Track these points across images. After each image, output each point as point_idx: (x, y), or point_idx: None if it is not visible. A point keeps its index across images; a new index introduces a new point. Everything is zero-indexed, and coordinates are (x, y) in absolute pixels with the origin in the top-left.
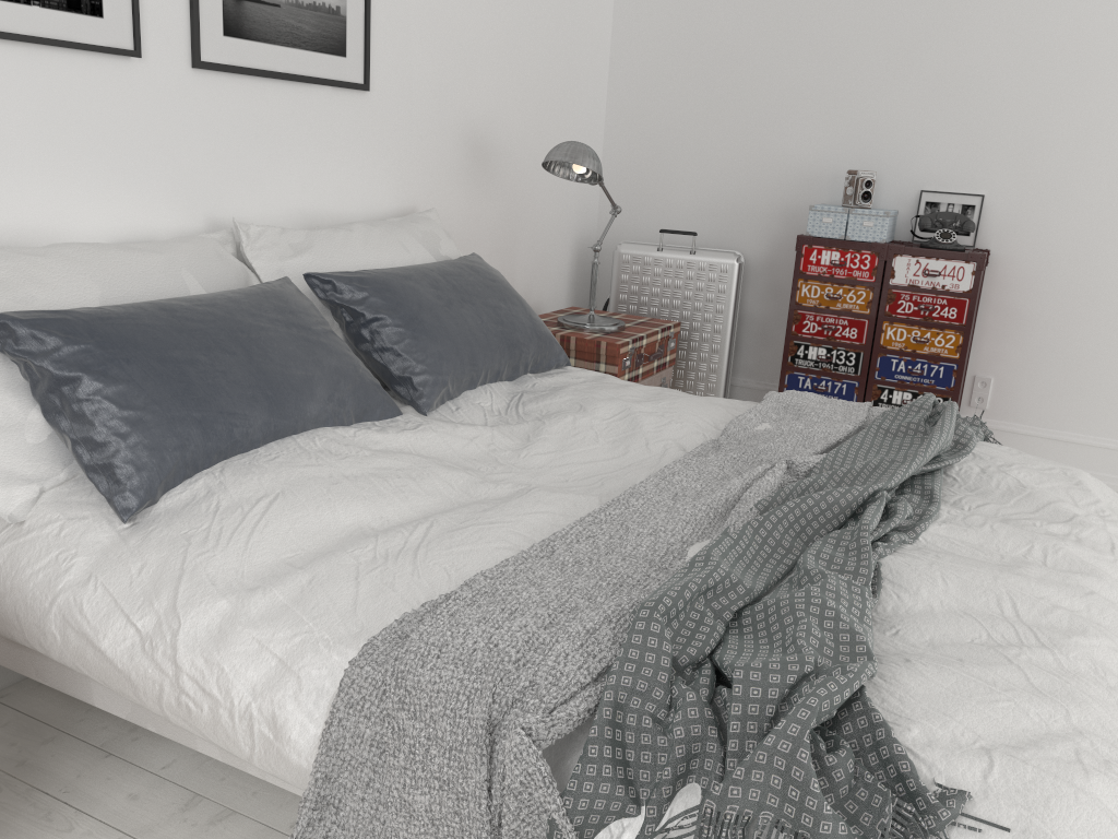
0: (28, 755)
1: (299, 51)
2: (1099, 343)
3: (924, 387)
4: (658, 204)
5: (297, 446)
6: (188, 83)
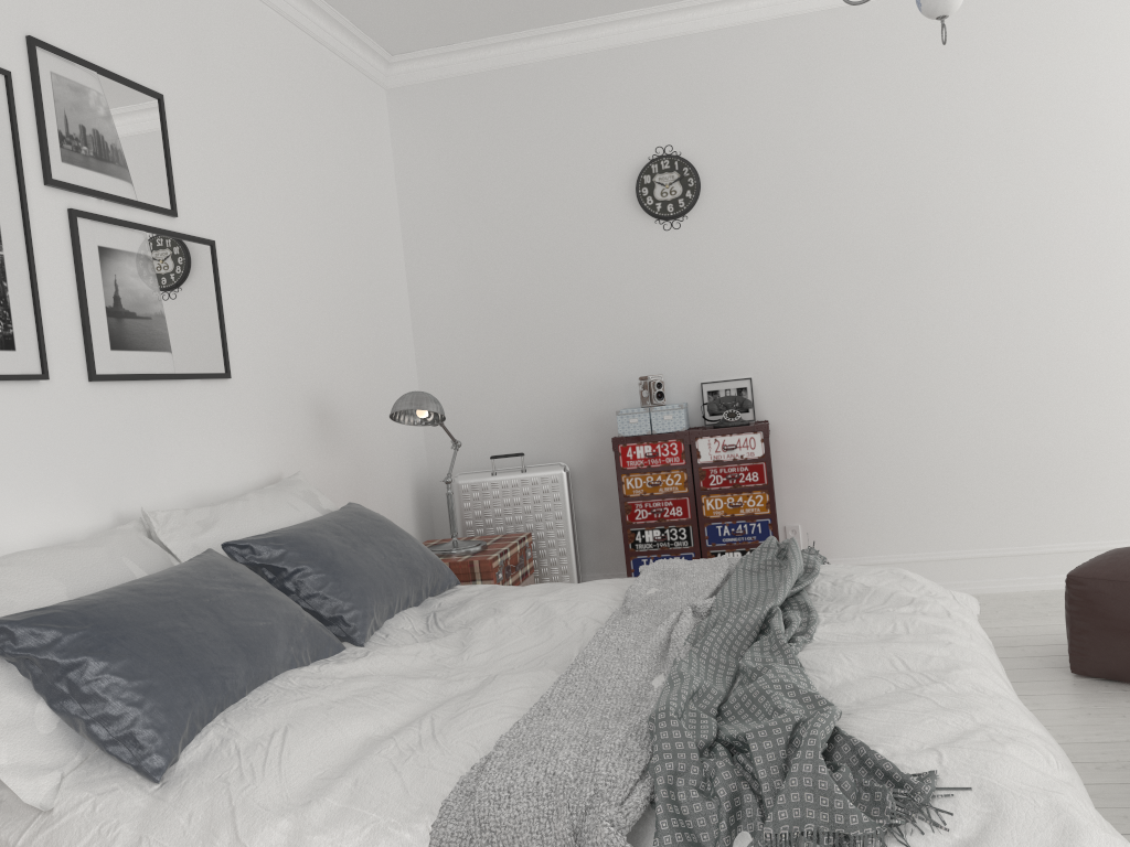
0: None
1: (172, 353)
2: (872, 477)
3: (749, 543)
4: (481, 436)
5: (278, 687)
6: (87, 395)
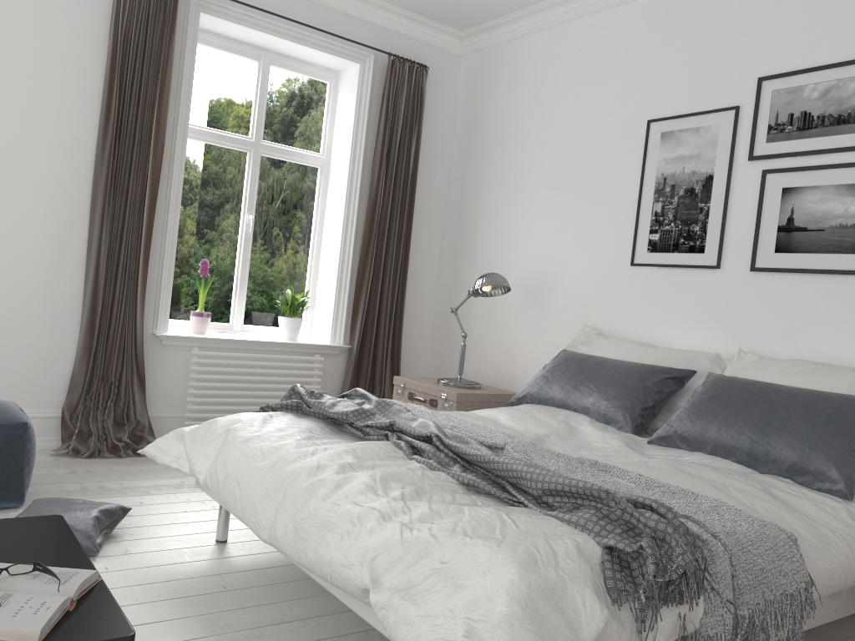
0: None
1: (837, 255)
2: None
3: None
4: None
5: (558, 410)
6: (747, 279)
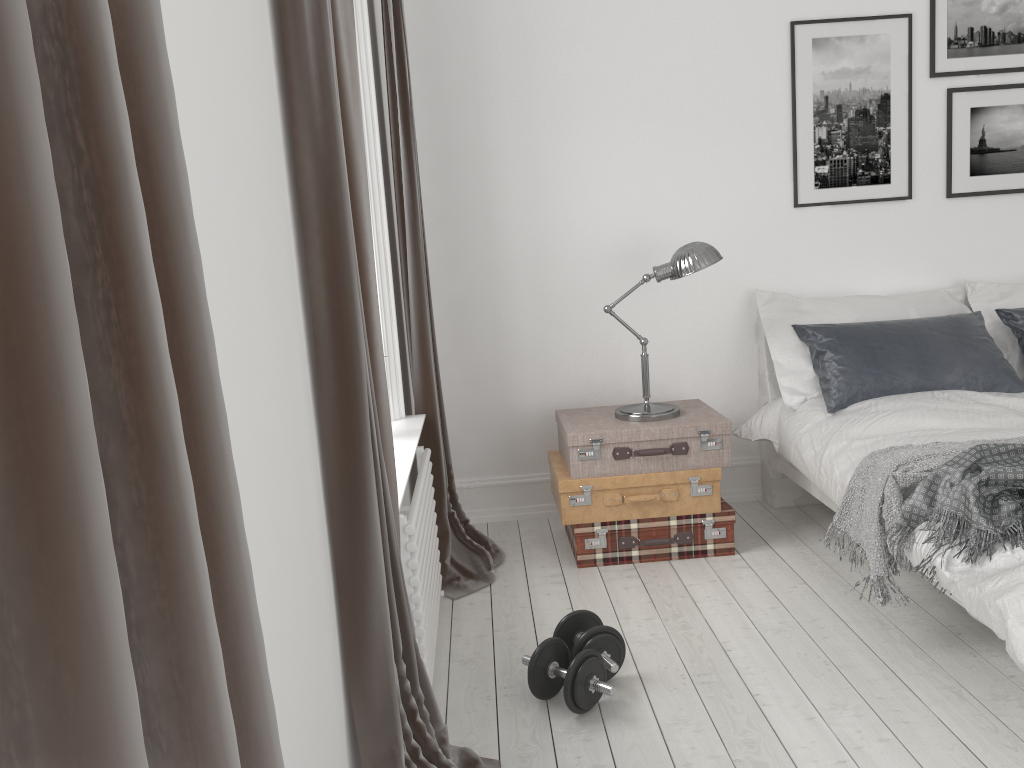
0: (798, 525)
1: None
2: None
3: None
4: None
5: (931, 394)
6: (942, 207)
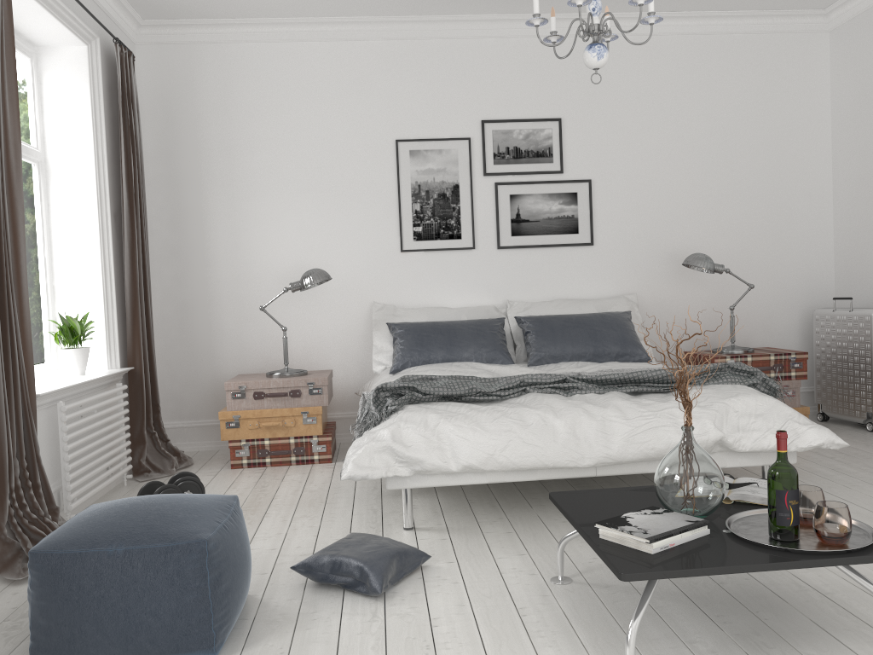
0: None
1: (550, 235)
2: None
3: None
4: (860, 282)
5: (451, 363)
6: (495, 254)
